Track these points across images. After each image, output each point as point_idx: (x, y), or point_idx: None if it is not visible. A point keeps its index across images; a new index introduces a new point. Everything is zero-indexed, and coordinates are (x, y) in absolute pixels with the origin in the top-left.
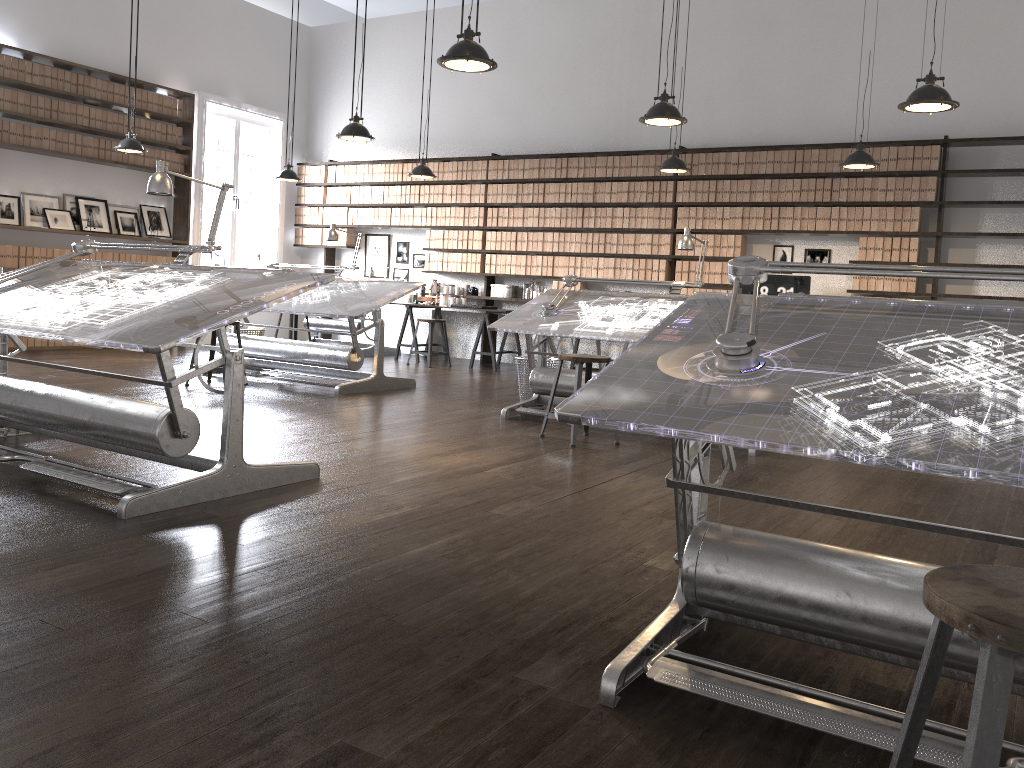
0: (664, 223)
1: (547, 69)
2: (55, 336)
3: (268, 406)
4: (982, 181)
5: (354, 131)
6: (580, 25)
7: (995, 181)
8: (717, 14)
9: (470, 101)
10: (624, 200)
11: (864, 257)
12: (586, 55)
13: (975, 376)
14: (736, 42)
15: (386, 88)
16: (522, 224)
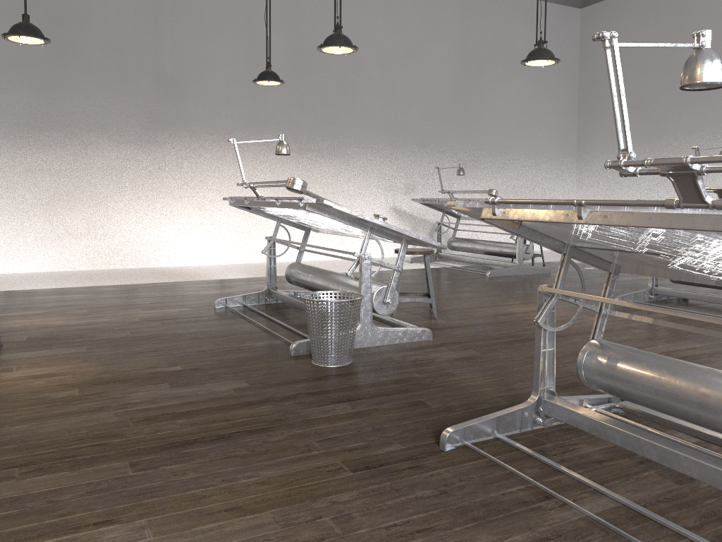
0: None
1: None
2: None
3: None
4: None
5: None
6: None
7: None
8: None
9: None
10: None
11: None
12: None
13: None
14: None
15: None
16: None
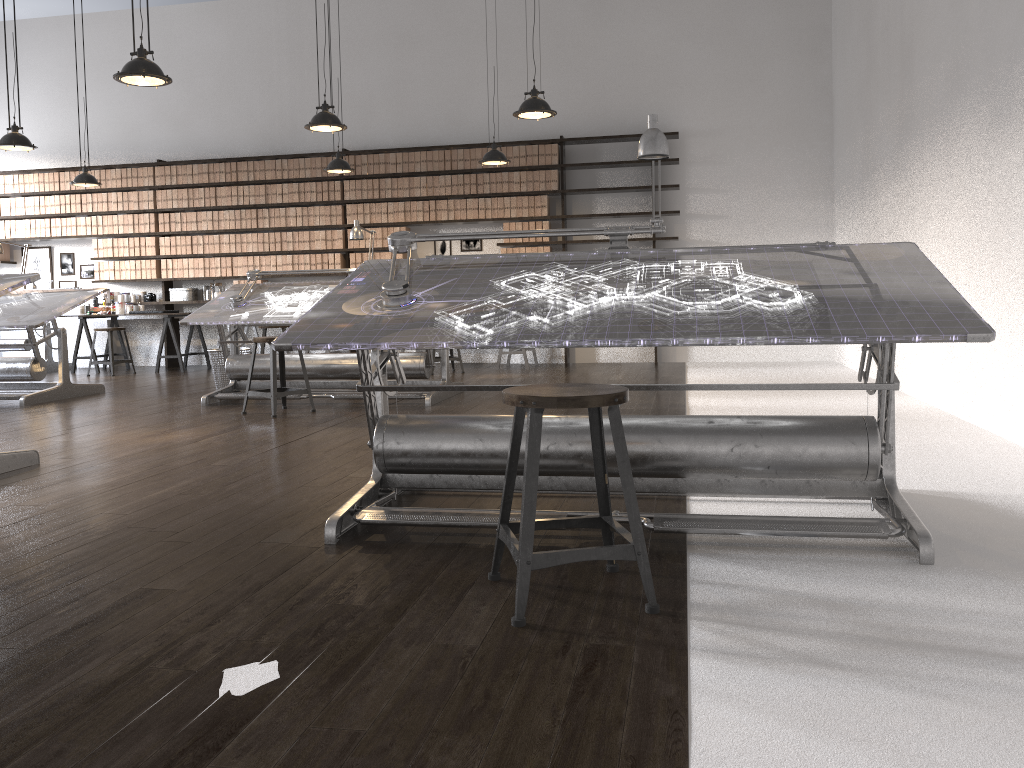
0: (335, 220)
1: (207, 76)
2: None
3: None
4: (592, 172)
5: (14, 141)
6: (236, 35)
7: (601, 172)
8: (365, 29)
9: (128, 108)
10: (296, 200)
11: (508, 240)
12: (245, 64)
13: (545, 293)
14: (384, 54)
15: (31, 94)
16: (196, 228)
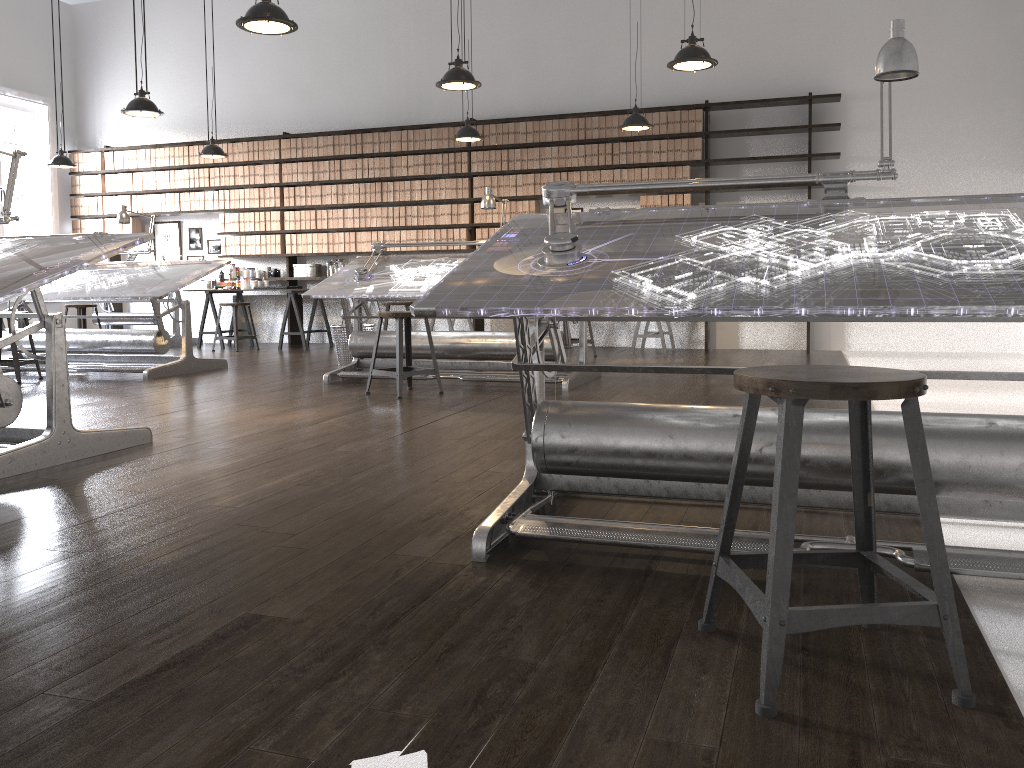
0: (462, 193)
1: (333, 46)
2: None
3: (74, 393)
4: (739, 140)
5: (141, 106)
6: (363, 2)
7: (750, 140)
8: None
9: (256, 80)
10: (421, 173)
11: None
12: (372, 31)
13: (754, 250)
14: (515, 17)
15: (163, 68)
16: (321, 202)
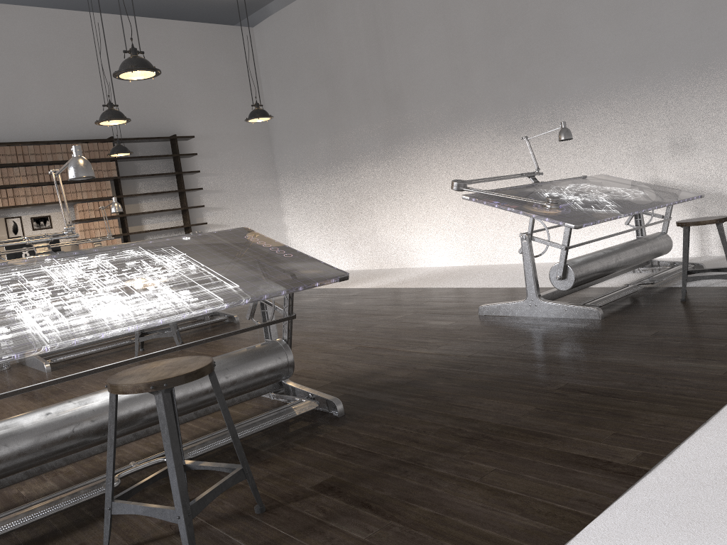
0: None
1: None
2: (240, 301)
3: None
4: (132, 163)
5: None
6: None
7: (139, 163)
8: None
9: None
10: None
11: (84, 216)
12: None
13: (580, 198)
14: None
15: None
16: None
